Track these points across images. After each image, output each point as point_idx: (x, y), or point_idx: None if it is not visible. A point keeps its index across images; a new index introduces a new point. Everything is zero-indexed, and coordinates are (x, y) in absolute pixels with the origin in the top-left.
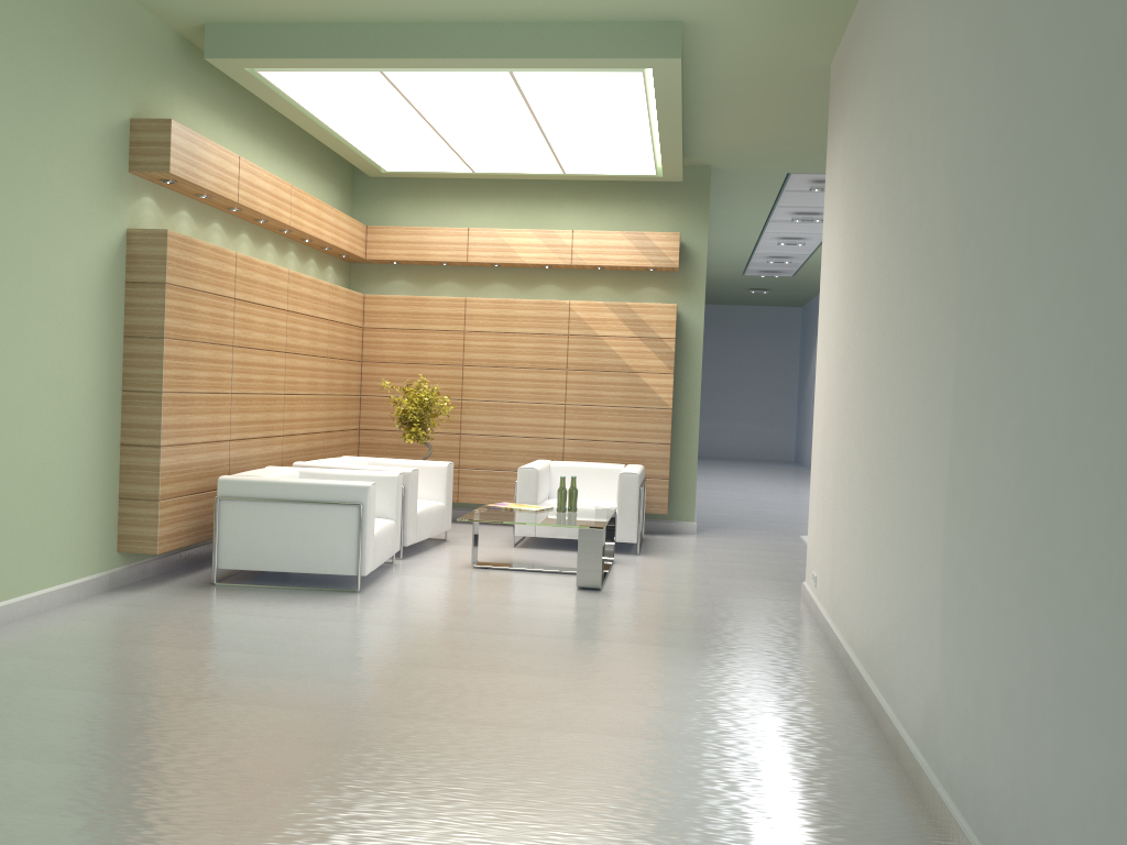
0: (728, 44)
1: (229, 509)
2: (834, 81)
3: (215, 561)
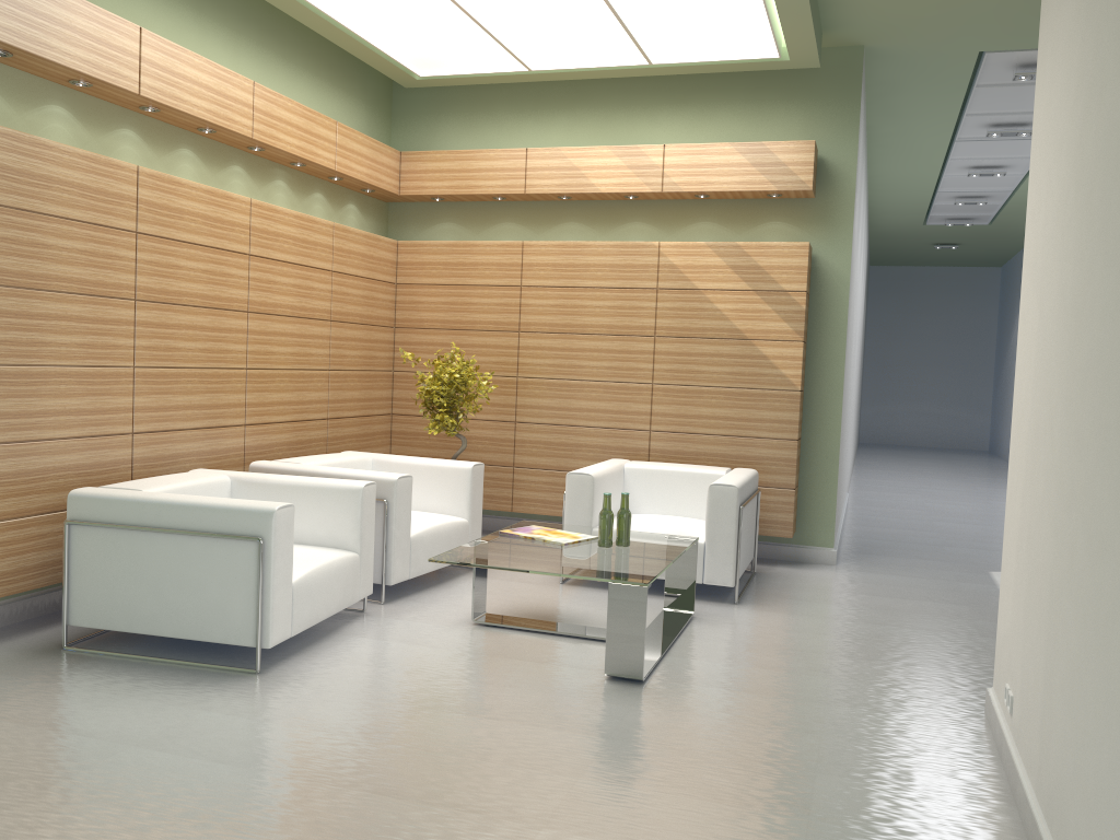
0: None
1: (82, 539)
2: None
3: (63, 615)
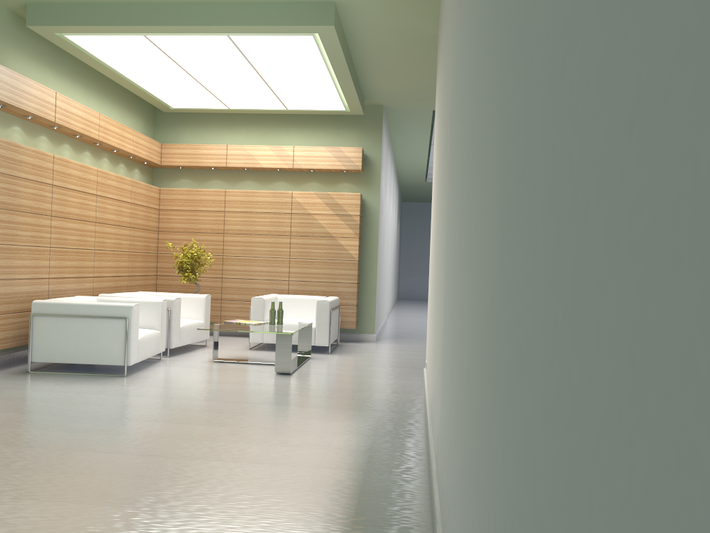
0: (368, 18)
1: (39, 322)
2: (438, 43)
3: (29, 357)
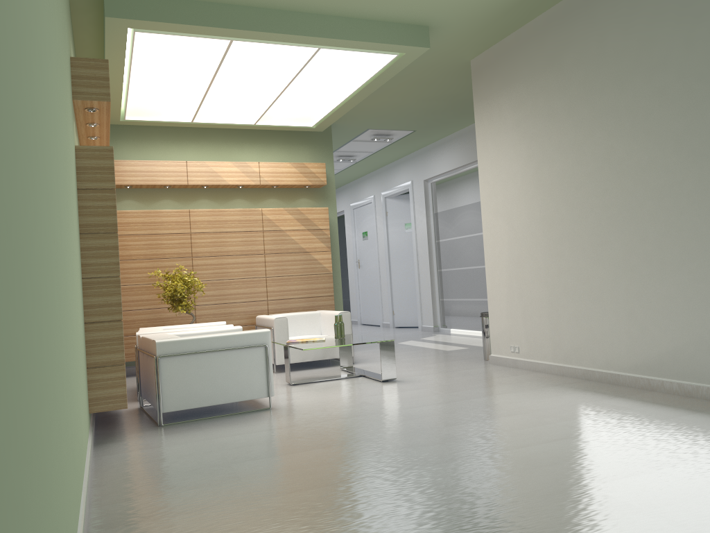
0: (434, 43)
1: (167, 365)
2: (482, 69)
3: (161, 407)
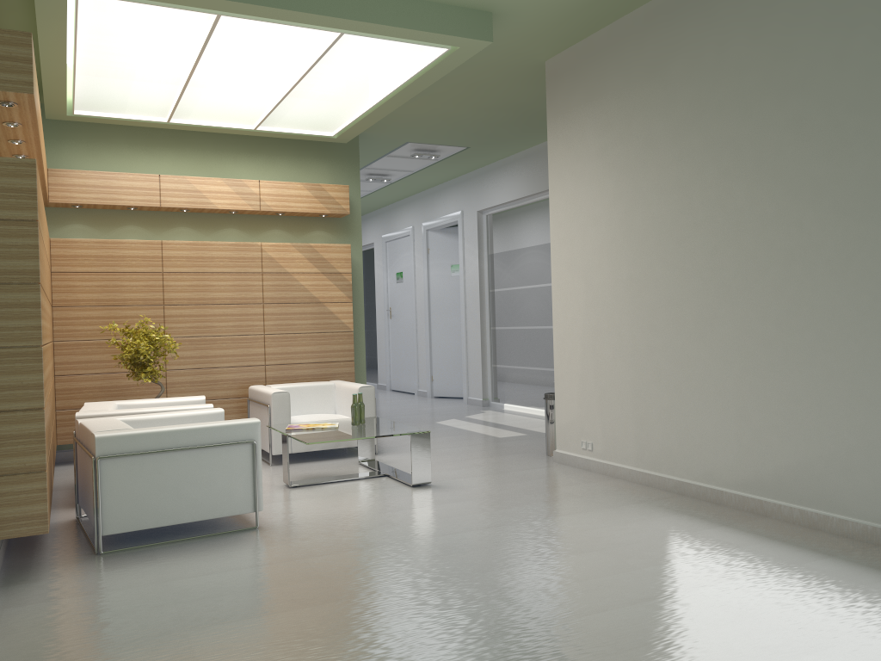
0: (498, 36)
1: (111, 469)
2: (560, 75)
3: (100, 528)
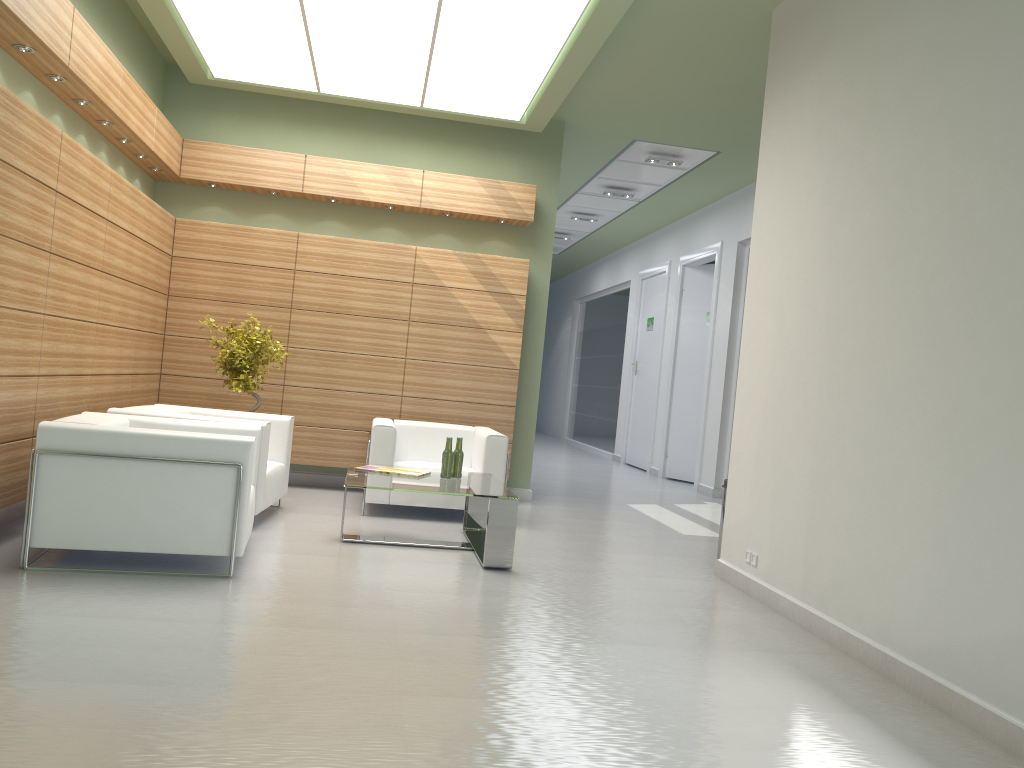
0: None
1: (52, 467)
2: (786, 26)
3: (27, 537)
